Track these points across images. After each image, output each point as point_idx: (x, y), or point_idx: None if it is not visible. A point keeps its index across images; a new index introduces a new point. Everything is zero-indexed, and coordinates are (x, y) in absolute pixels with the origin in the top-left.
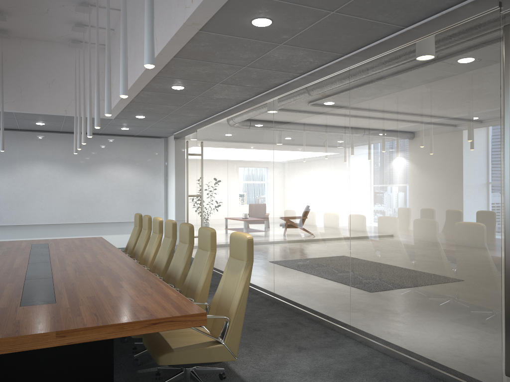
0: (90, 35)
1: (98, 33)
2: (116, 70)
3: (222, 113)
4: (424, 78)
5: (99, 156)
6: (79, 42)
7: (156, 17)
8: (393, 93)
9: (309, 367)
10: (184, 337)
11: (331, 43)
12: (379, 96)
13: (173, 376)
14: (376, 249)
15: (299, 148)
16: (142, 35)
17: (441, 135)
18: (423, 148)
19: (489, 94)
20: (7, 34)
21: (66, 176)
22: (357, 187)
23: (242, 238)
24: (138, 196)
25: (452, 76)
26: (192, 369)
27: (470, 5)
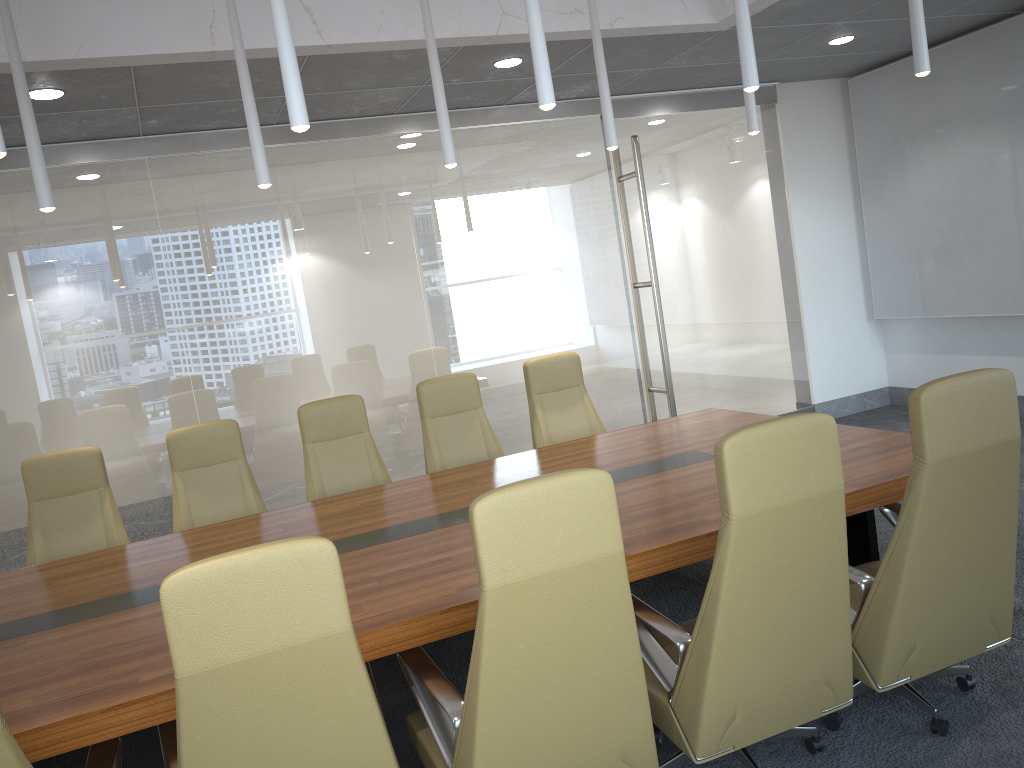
0: None
1: None
2: None
3: None
4: (530, 168)
5: None
6: None
7: None
8: (486, 180)
9: None
10: None
11: None
12: (463, 181)
13: None
14: (488, 378)
15: (274, 257)
16: None
17: (560, 231)
18: (541, 246)
19: (605, 193)
20: None
21: None
22: (440, 305)
23: (571, 357)
24: None
25: (565, 171)
26: None
27: (578, 105)
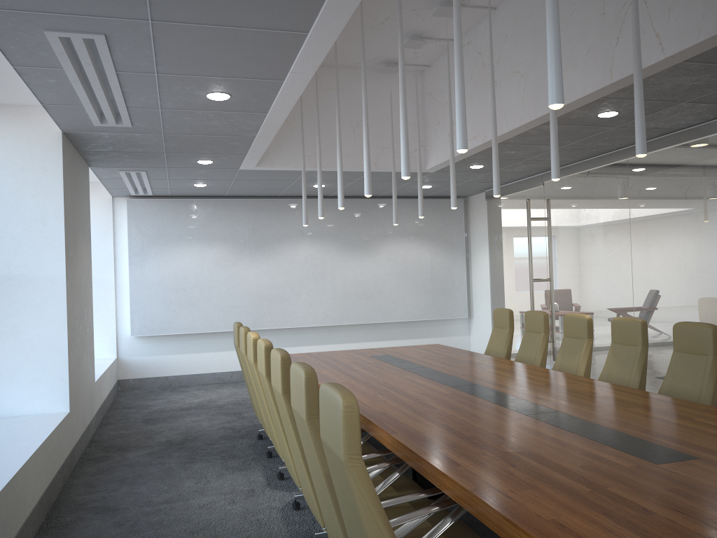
0: (418, 52)
1: None
2: (472, 98)
3: (615, 153)
4: None
5: (379, 229)
6: (396, 64)
7: (654, 1)
8: None
9: None
10: None
11: None
12: None
13: None
14: None
15: None
16: (587, 35)
17: None
18: None
19: None
20: None
21: (339, 258)
22: None
23: None
24: (432, 283)
25: None
26: None
27: None
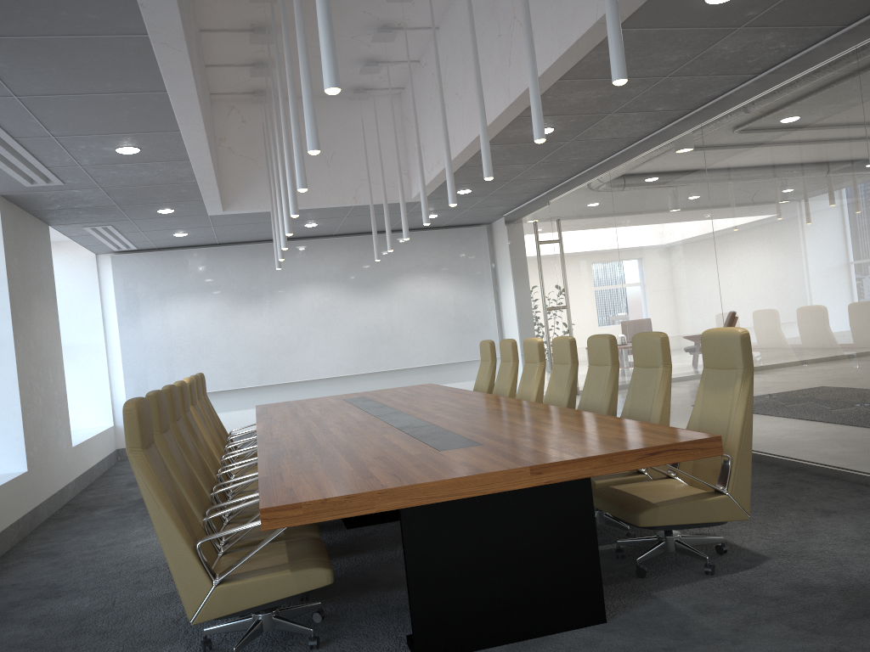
0: (383, 75)
1: (438, 64)
2: (432, 122)
3: (599, 166)
4: None
5: (392, 266)
6: (365, 90)
7: None
8: None
9: (858, 533)
10: (658, 491)
11: (827, 10)
12: None
13: (651, 548)
14: None
15: (764, 197)
16: (492, 56)
17: None
18: None
19: None
20: (266, 95)
21: (349, 302)
22: None
23: (730, 335)
24: (456, 321)
25: None
26: (677, 538)
27: None
